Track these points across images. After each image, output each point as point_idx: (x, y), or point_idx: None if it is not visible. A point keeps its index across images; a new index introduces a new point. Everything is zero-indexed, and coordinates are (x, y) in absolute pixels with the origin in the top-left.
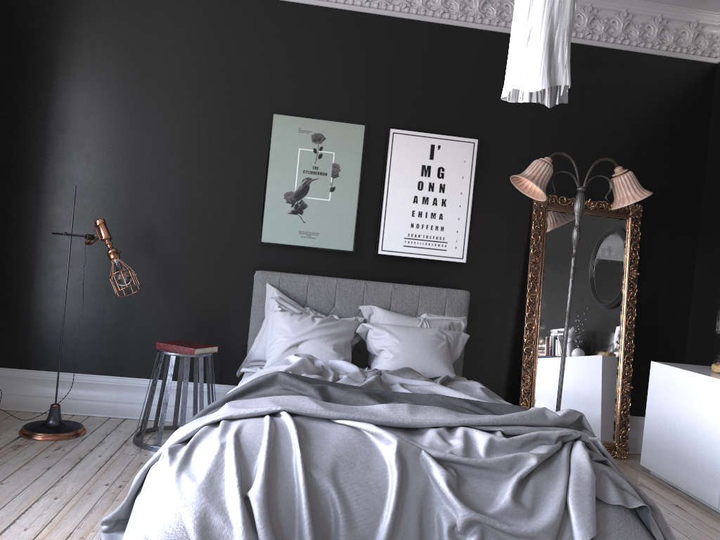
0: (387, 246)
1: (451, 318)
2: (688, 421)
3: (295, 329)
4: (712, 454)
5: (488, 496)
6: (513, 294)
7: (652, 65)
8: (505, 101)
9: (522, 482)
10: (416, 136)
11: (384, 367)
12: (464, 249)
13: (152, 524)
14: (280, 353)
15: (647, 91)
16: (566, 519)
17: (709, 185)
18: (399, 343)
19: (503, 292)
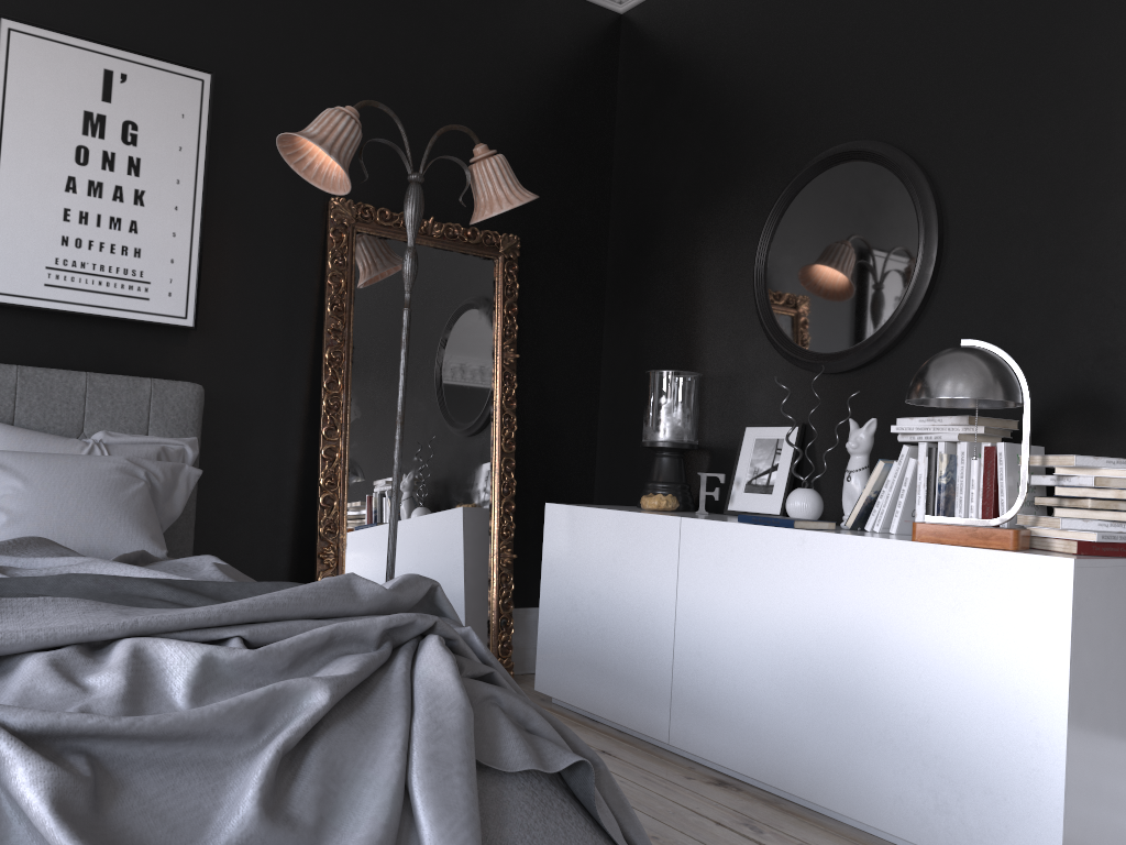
0: (2, 283)
1: (164, 439)
2: (612, 598)
3: None
4: (655, 649)
5: (193, 815)
6: (297, 393)
7: None
8: (266, 9)
9: (293, 759)
10: (68, 45)
11: None
12: (189, 298)
13: None
14: None
15: (521, 40)
16: (409, 835)
17: (619, 212)
18: (25, 489)
19: (277, 390)
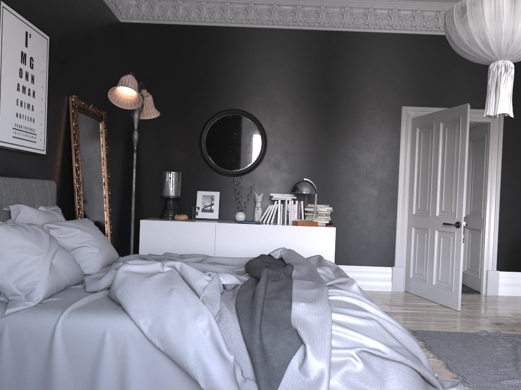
0: (2, 136)
1: (57, 207)
2: (183, 250)
3: (38, 243)
4: None
5: None
6: (62, 181)
7: (105, 11)
8: (56, 6)
9: None
10: (17, 17)
11: (96, 262)
12: (45, 141)
13: None
14: (48, 274)
15: (104, 29)
16: None
17: None
18: (93, 236)
19: (58, 180)
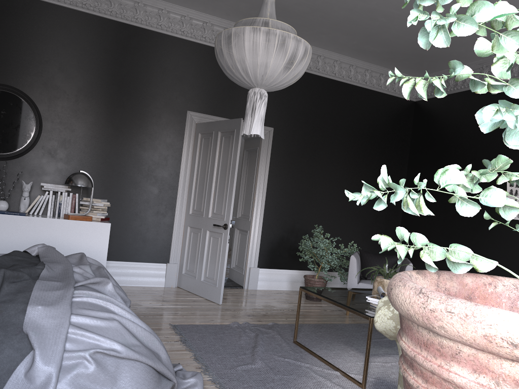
0: None
1: None
2: None
3: None
4: None
5: None
6: None
7: None
8: None
9: None
10: None
11: None
12: None
13: (148, 385)
14: None
15: None
16: None
17: None
18: None
19: None
